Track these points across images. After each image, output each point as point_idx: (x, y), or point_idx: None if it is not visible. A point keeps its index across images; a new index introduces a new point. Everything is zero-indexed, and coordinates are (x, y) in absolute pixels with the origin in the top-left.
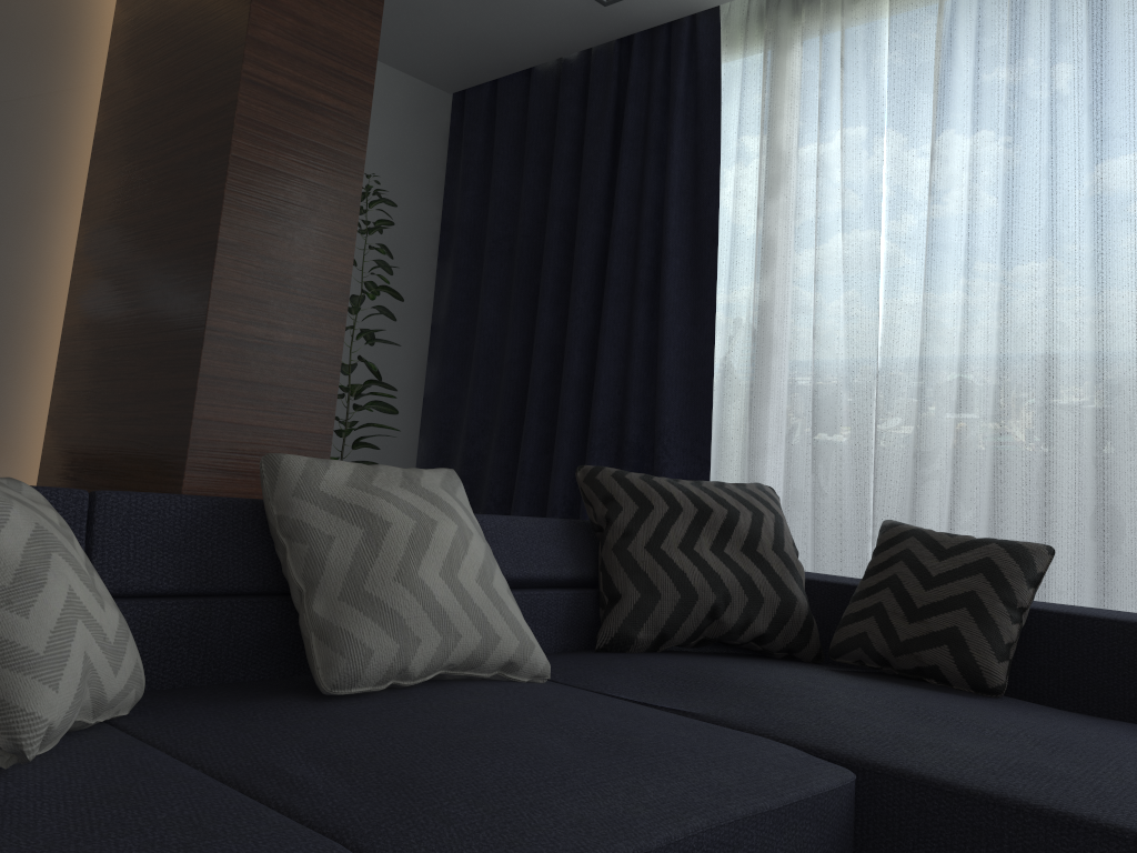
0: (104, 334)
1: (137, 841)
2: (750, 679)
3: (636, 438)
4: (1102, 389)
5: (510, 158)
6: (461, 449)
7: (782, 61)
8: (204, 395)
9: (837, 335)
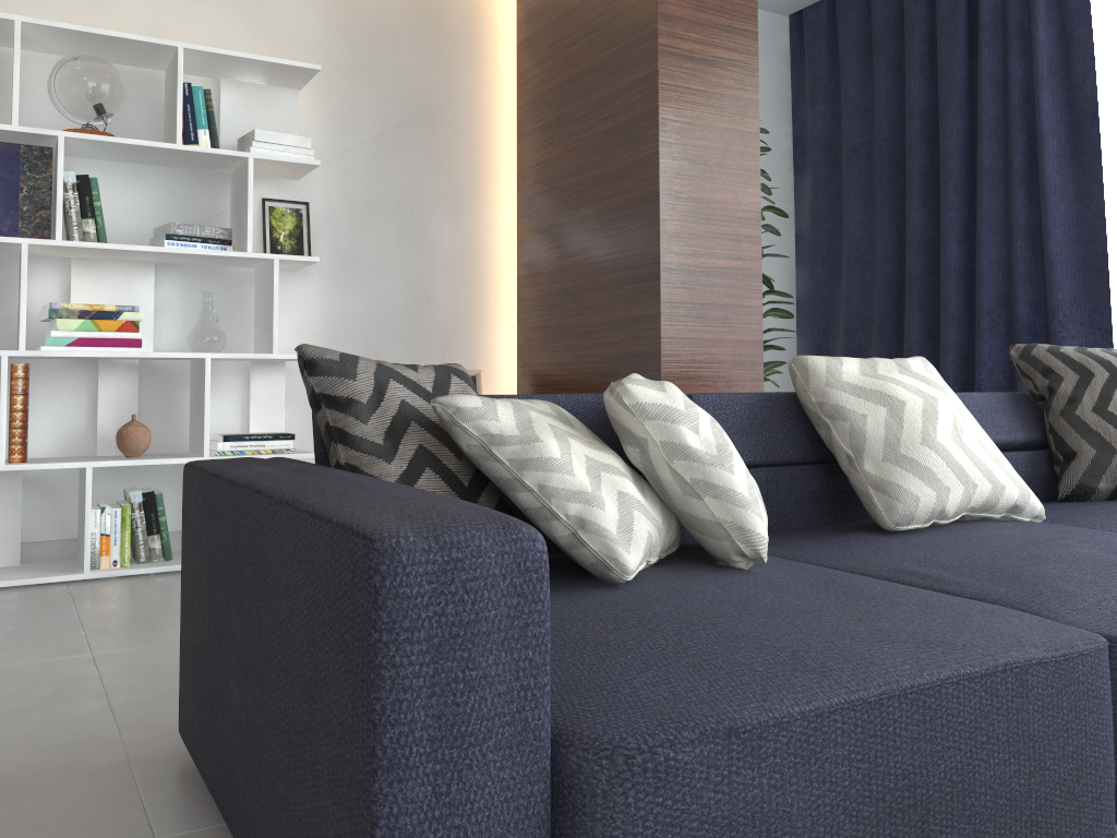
0: (560, 279)
1: (882, 601)
2: None
3: (1027, 316)
4: None
5: (857, 68)
6: (841, 343)
7: None
8: (666, 319)
9: None
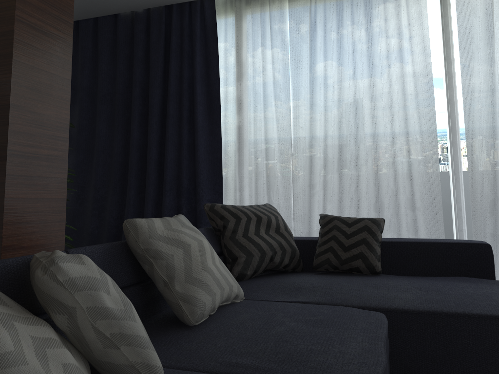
0: None
1: None
2: (309, 284)
3: (186, 185)
4: (376, 158)
5: (108, 56)
6: (92, 195)
7: (243, 24)
8: (9, 185)
9: (273, 139)
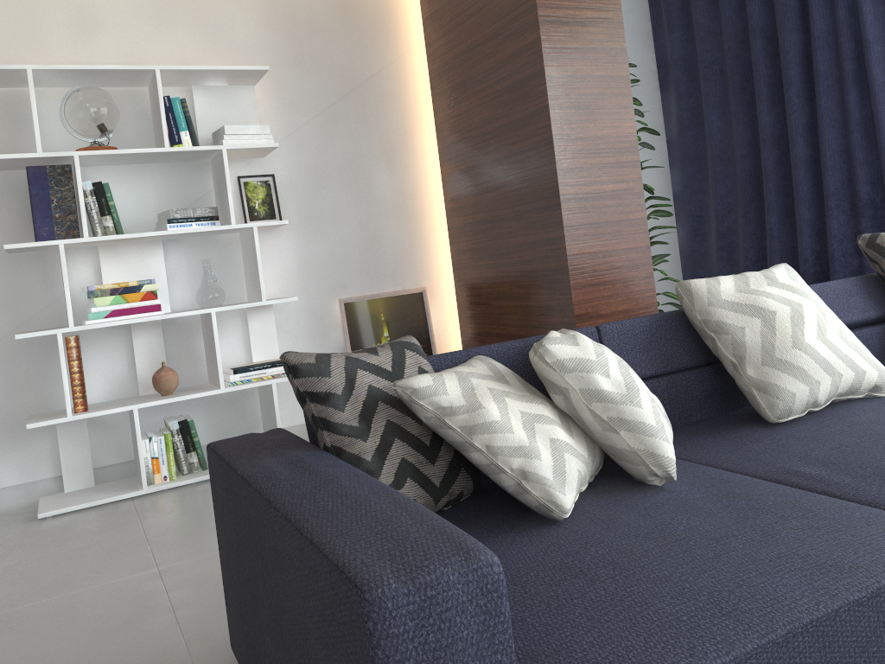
0: (480, 210)
1: (776, 516)
2: None
3: (867, 194)
4: None
5: None
6: (713, 227)
7: None
8: (570, 240)
9: None
